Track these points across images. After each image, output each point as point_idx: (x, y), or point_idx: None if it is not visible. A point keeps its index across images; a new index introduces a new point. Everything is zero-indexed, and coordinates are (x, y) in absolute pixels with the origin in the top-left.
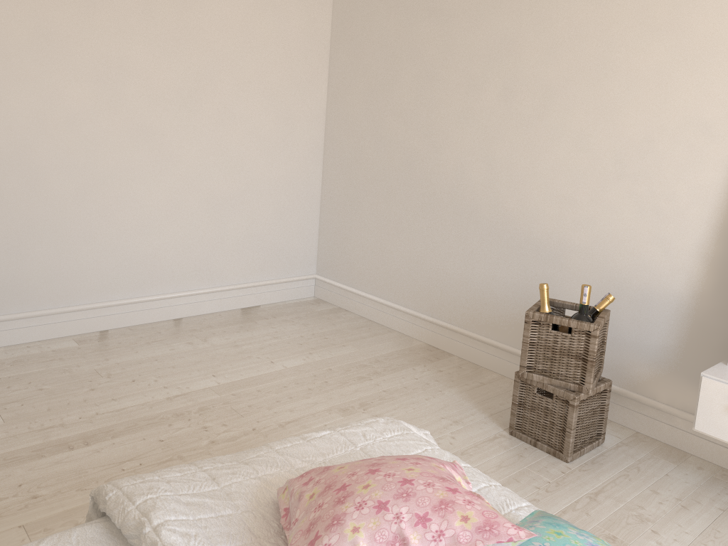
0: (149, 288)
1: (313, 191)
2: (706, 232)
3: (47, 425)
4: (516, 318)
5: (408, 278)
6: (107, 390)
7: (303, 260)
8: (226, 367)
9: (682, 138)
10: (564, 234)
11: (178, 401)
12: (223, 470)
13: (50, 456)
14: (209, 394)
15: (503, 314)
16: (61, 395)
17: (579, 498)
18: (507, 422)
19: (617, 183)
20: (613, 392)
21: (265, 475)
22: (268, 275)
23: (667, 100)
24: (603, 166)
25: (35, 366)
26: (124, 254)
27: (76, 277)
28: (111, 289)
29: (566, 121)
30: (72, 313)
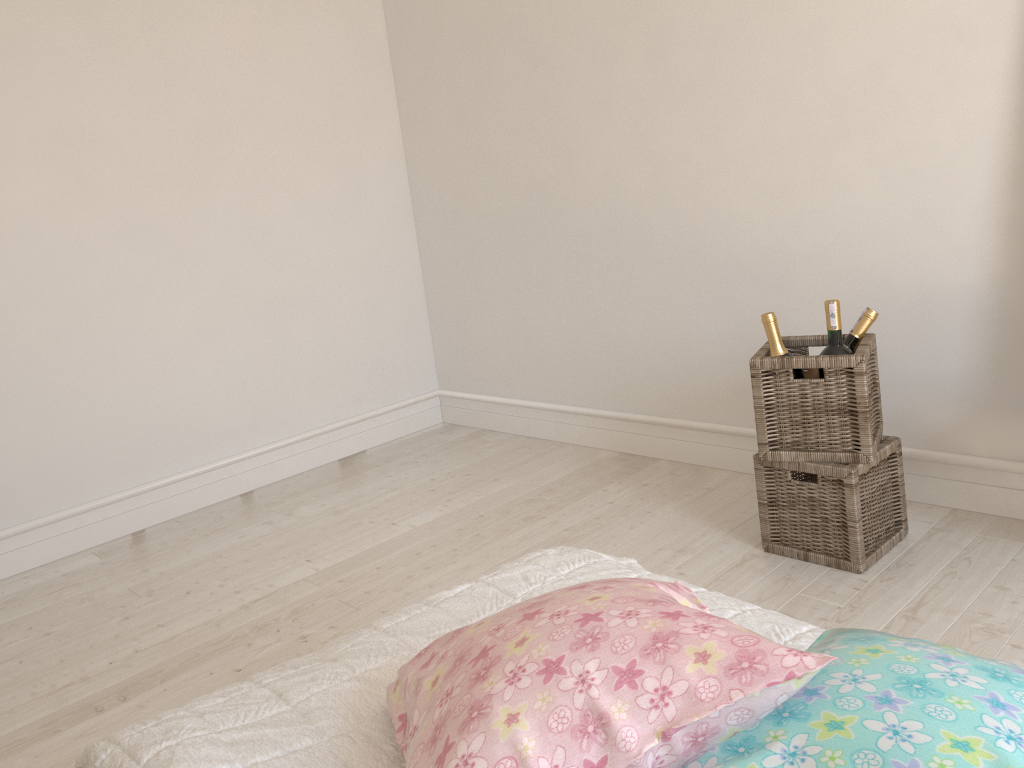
0: (194, 455)
1: (410, 269)
2: (992, 186)
3: (60, 684)
4: (739, 383)
5: (571, 362)
6: (150, 614)
7: (416, 372)
8: (326, 545)
9: (926, 56)
10: (784, 242)
11: (259, 607)
12: (295, 678)
13: (67, 730)
14: (304, 589)
15: (719, 382)
16: (80, 636)
17: (890, 621)
18: (757, 535)
19: (845, 147)
20: (906, 458)
21: (367, 671)
22: (368, 404)
23: (892, 5)
24: (819, 126)
25: (37, 602)
26: (145, 413)
27: (79, 460)
28: (137, 468)
29: (751, 75)
30: (83, 514)
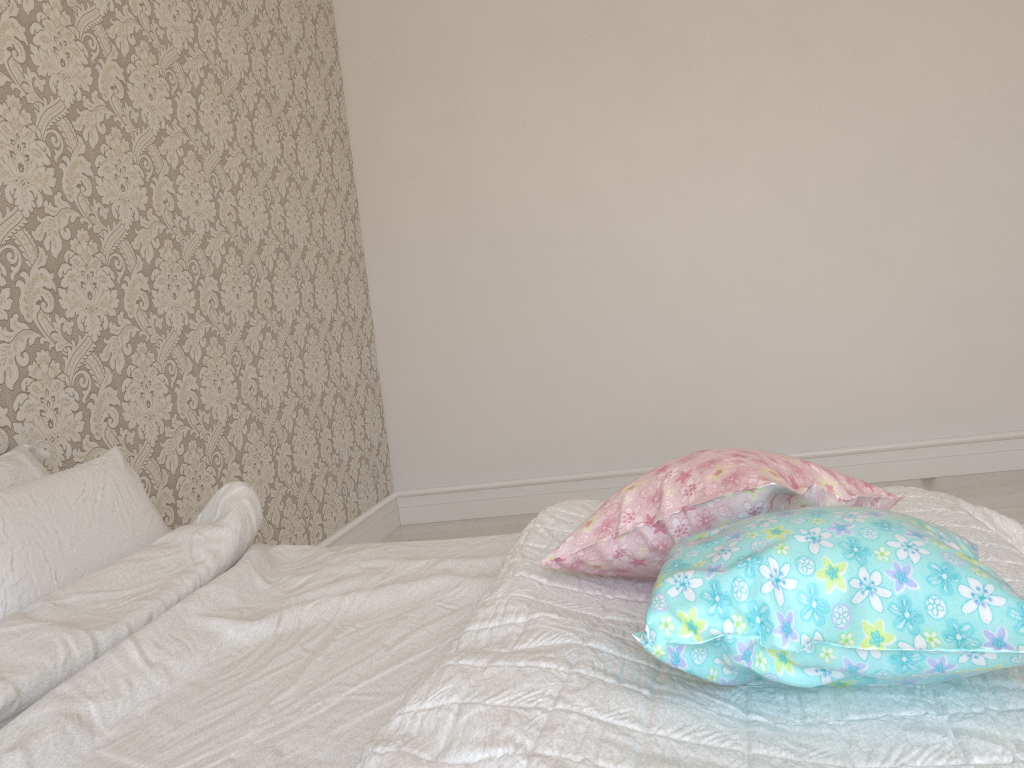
0: (877, 433)
1: None
2: None
3: None
4: None
5: None
6: None
7: None
8: None
9: None
10: None
11: None
12: None
13: None
14: None
15: None
16: None
17: None
18: None
19: None
20: None
21: None
22: None
23: None
24: None
25: None
26: (833, 389)
27: (777, 418)
28: (824, 434)
29: None
30: None
